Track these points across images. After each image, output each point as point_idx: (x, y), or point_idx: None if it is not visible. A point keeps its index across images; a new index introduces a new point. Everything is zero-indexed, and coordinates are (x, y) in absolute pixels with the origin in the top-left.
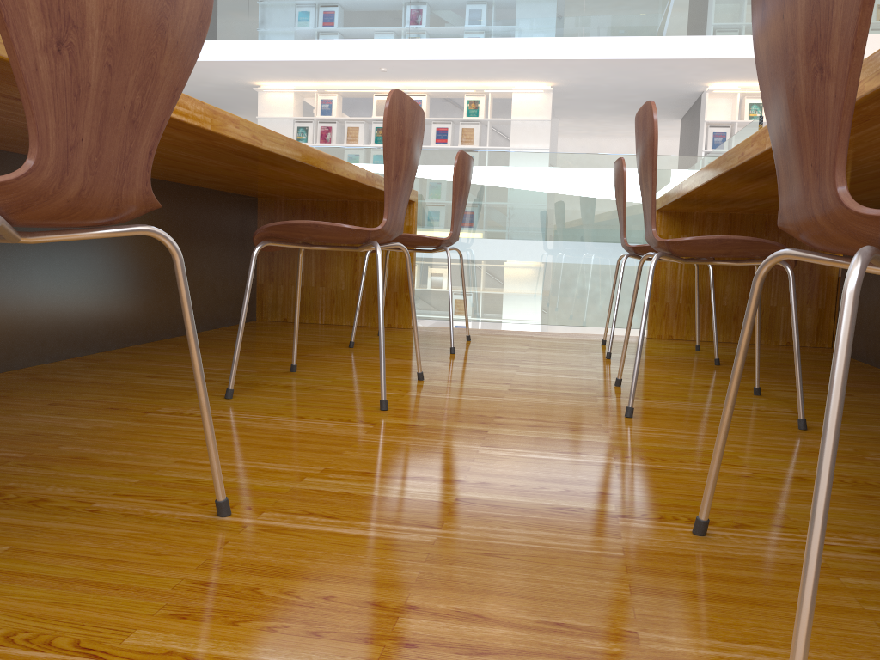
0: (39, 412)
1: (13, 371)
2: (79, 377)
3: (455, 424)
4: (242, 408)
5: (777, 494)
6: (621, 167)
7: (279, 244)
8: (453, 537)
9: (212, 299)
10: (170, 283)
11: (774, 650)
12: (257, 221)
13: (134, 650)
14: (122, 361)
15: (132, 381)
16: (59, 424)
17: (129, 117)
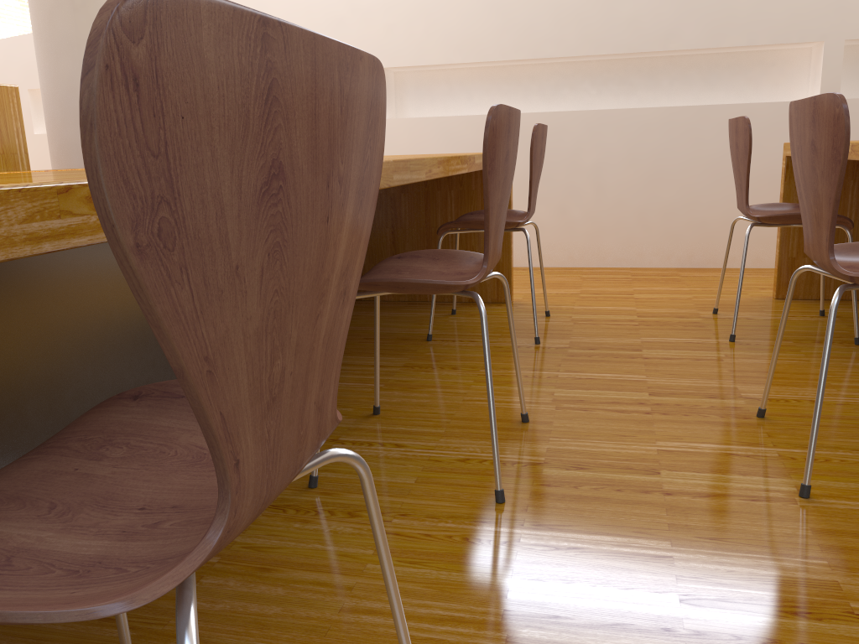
0: None
1: None
2: None
3: (678, 400)
4: None
5: (482, 359)
6: (384, 108)
7: None
8: (634, 339)
9: None
10: None
11: (539, 323)
12: None
13: (695, 318)
14: None
15: None
16: None
17: (740, 187)
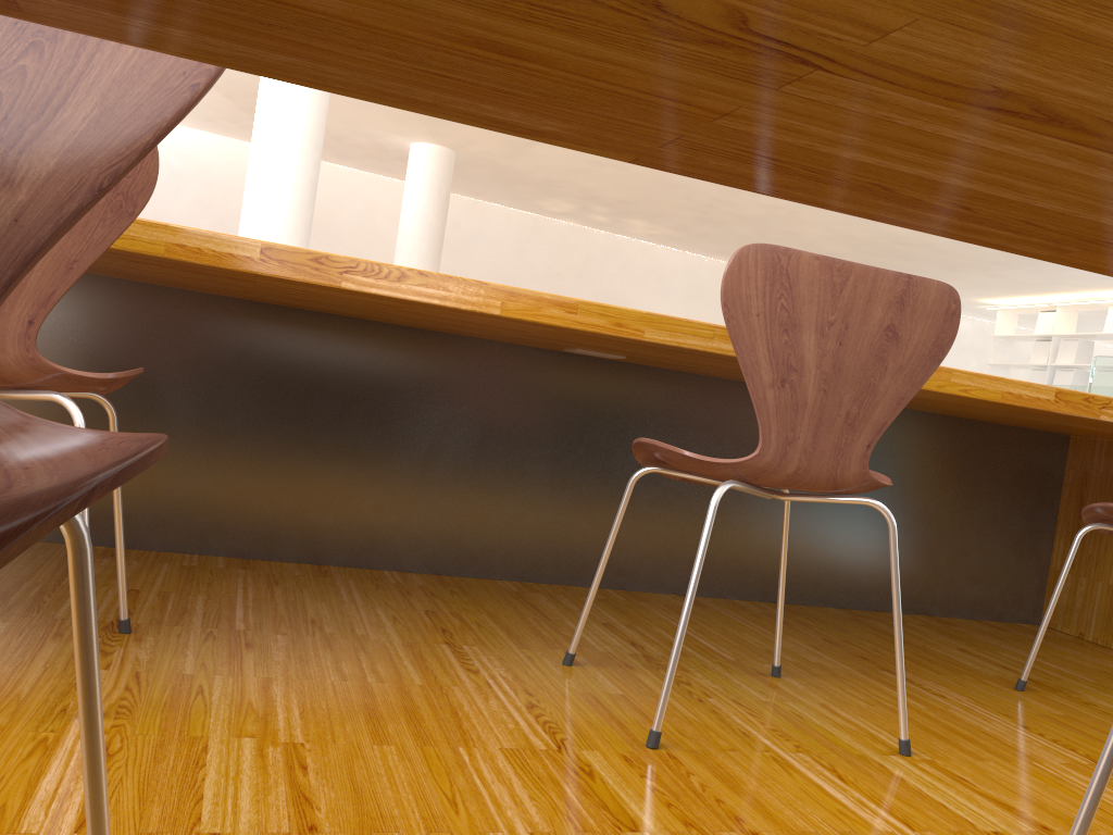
0: (391, 612)
1: (531, 583)
2: (550, 603)
3: (640, 803)
4: (529, 675)
5: None
6: None
7: (672, 473)
8: None
9: (924, 571)
10: (827, 532)
11: None
12: (1063, 471)
13: None
14: (654, 606)
15: (569, 621)
16: (360, 623)
17: None
